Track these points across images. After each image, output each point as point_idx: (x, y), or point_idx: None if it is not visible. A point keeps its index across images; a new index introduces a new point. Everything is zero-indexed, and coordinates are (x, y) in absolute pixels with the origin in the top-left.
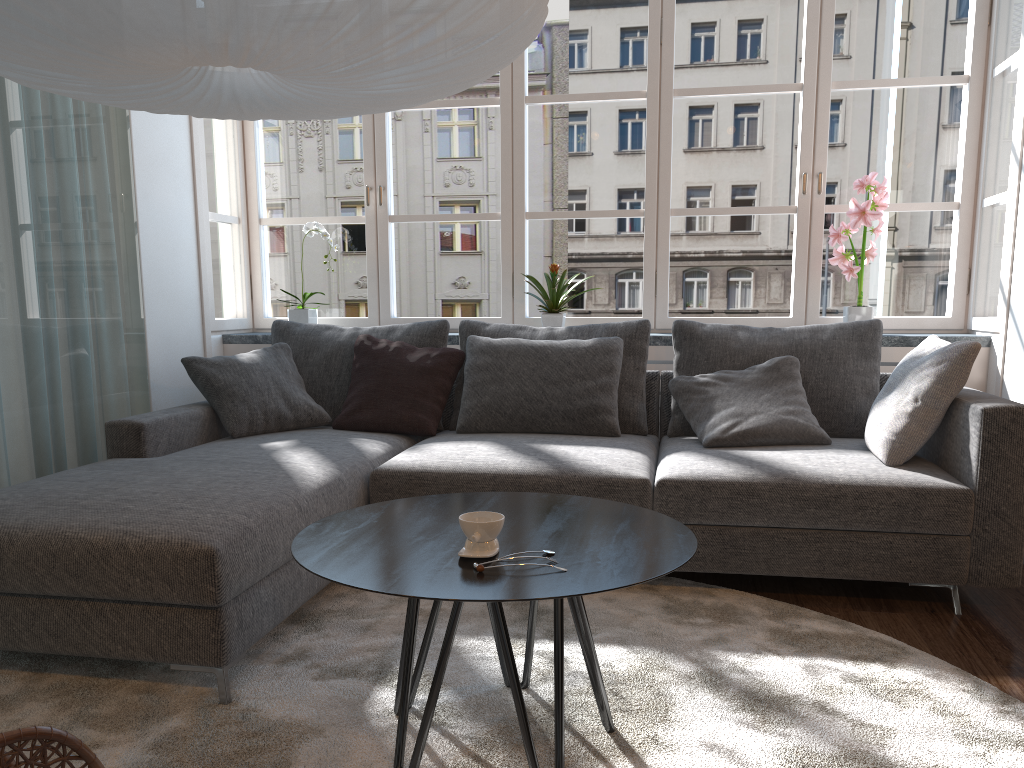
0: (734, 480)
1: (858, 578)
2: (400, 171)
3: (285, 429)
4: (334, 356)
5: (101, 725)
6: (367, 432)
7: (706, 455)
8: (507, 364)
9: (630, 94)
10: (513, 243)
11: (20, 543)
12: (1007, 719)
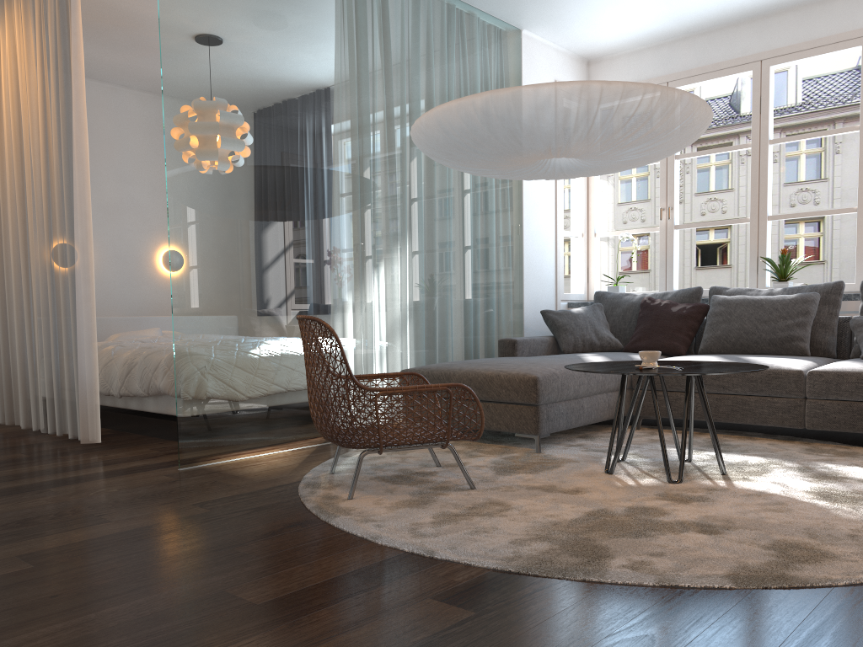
0: (861, 371)
1: None
2: None
3: (594, 351)
4: (628, 310)
5: (484, 452)
6: None
7: (855, 361)
8: (734, 311)
9: (846, 129)
10: (758, 237)
11: (457, 374)
12: None
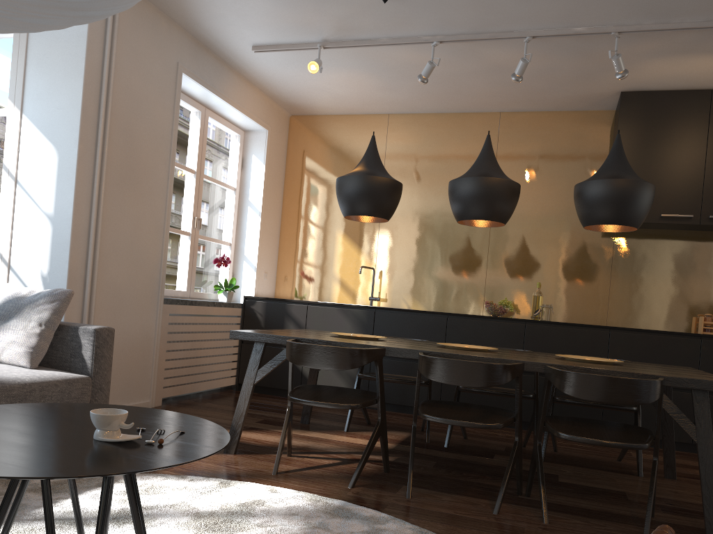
0: None
1: None
2: None
3: None
4: None
5: None
6: None
7: None
8: None
9: None
10: None
11: None
12: (198, 481)
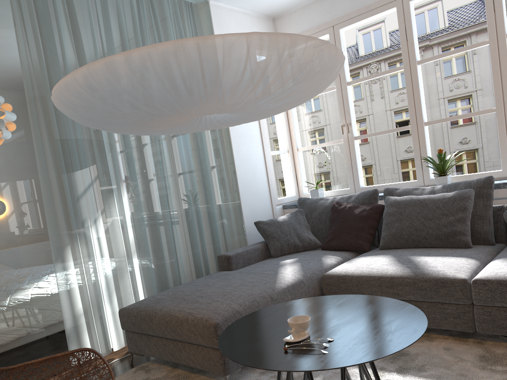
0: None
1: None
2: (430, 86)
3: (298, 251)
4: (322, 213)
5: None
6: (335, 251)
7: None
8: (404, 211)
9: (478, 44)
10: (419, 140)
11: (157, 316)
12: None
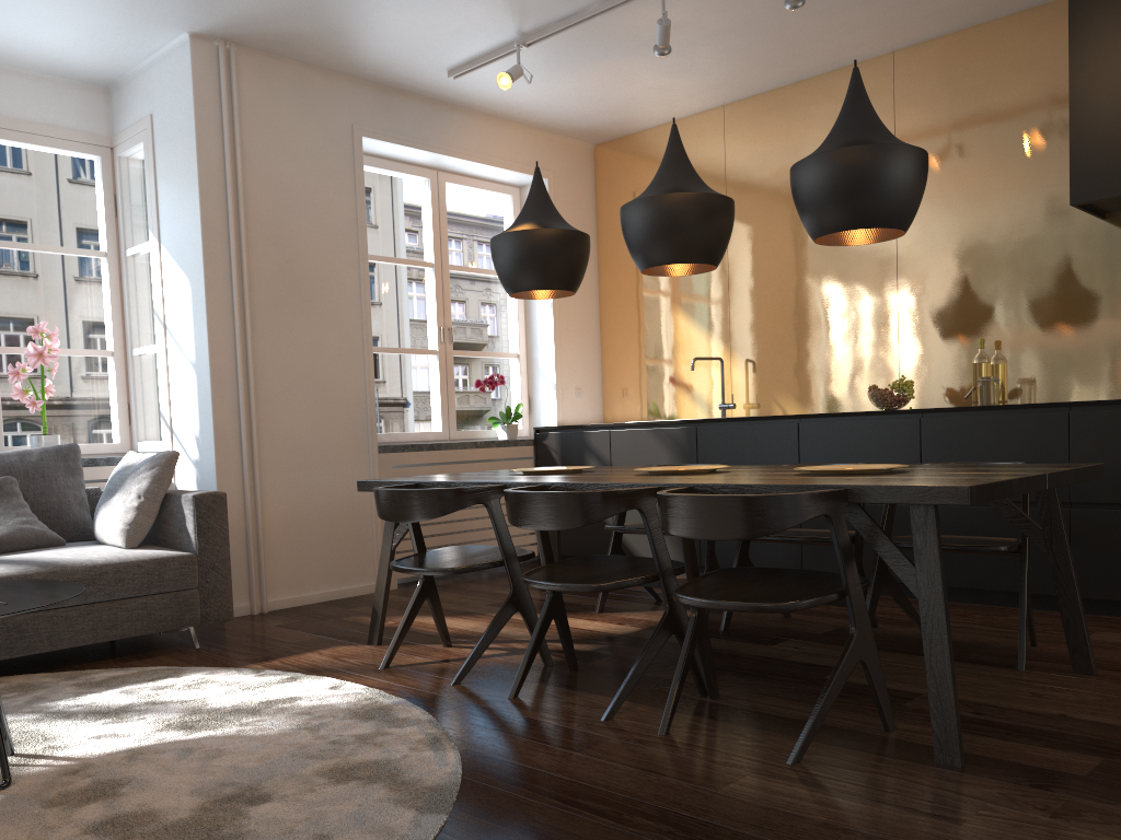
0: (11, 574)
1: (125, 636)
2: None
3: None
4: None
5: None
6: None
7: None
8: None
9: None
10: None
11: None
12: (265, 676)
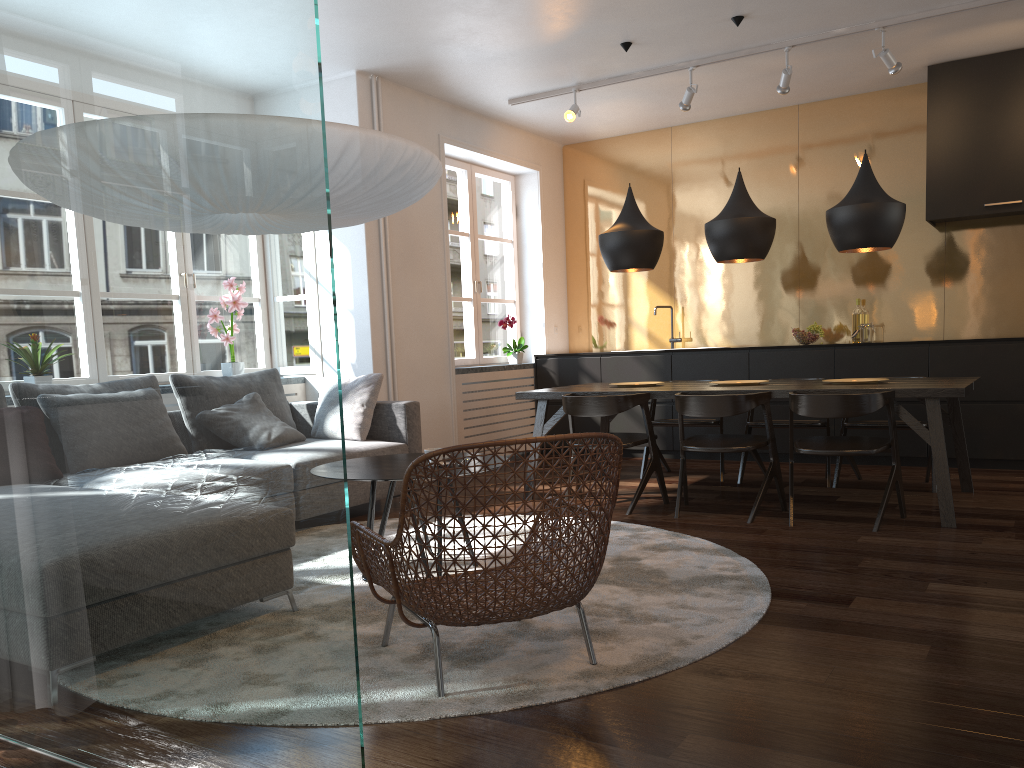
0: None
1: (377, 499)
2: None
3: None
4: None
5: None
6: None
7: None
8: None
9: None
10: None
11: None
12: (501, 517)
